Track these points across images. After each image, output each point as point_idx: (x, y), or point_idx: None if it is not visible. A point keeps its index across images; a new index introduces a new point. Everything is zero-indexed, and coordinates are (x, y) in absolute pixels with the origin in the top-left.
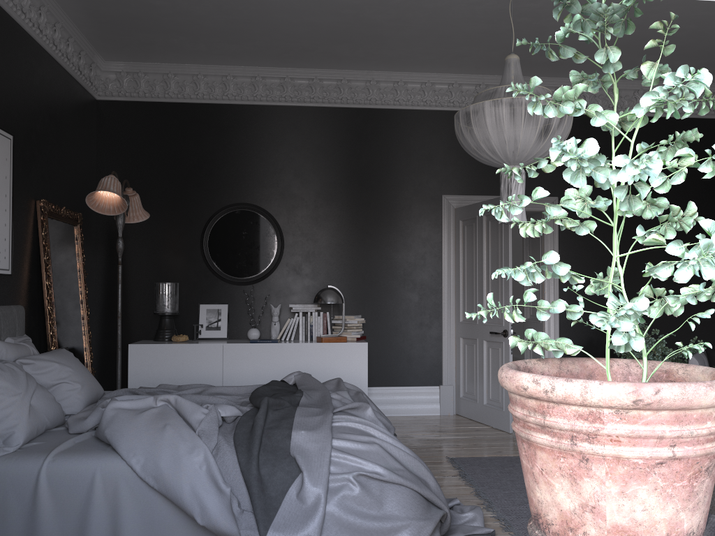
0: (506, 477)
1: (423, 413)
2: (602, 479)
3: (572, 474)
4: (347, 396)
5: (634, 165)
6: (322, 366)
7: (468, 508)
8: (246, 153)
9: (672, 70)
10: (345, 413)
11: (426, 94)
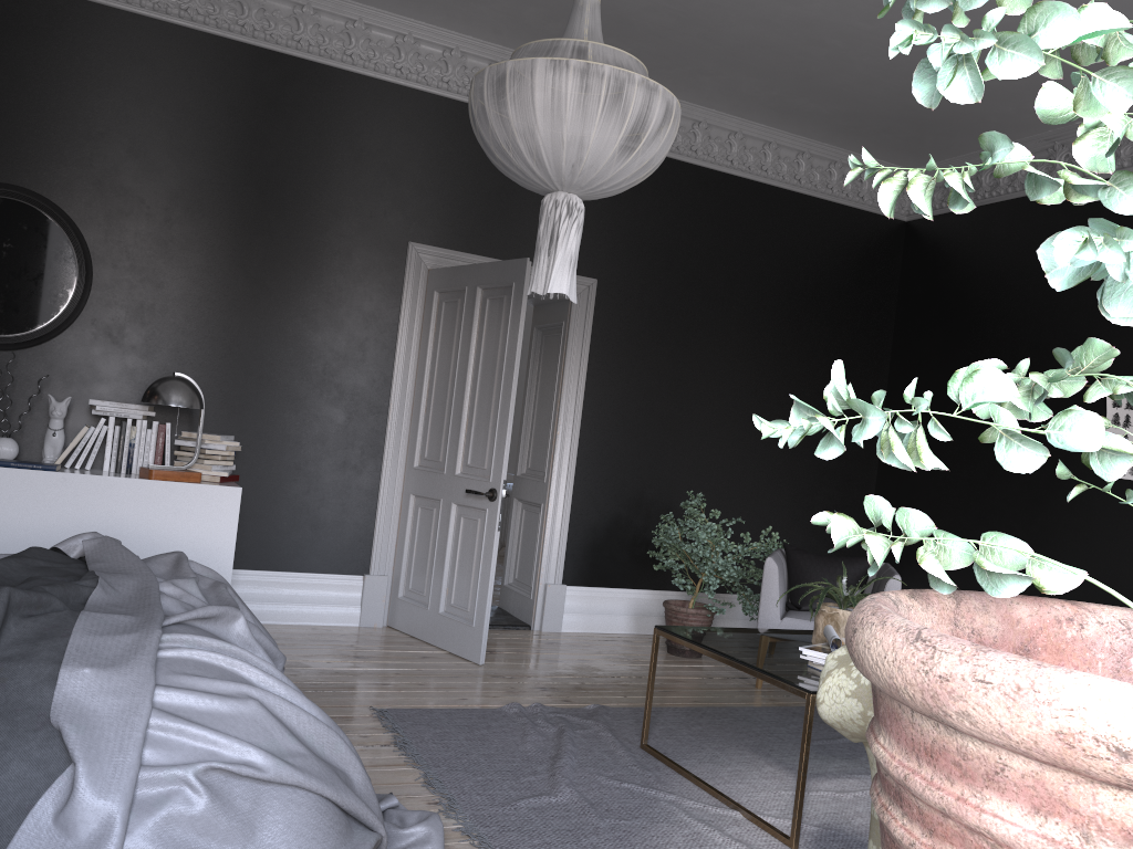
0: (478, 748)
1: (329, 622)
2: None
3: None
4: (194, 589)
5: None
6: (145, 525)
7: (416, 816)
8: (30, 87)
9: (789, 111)
10: (190, 628)
11: (404, 57)
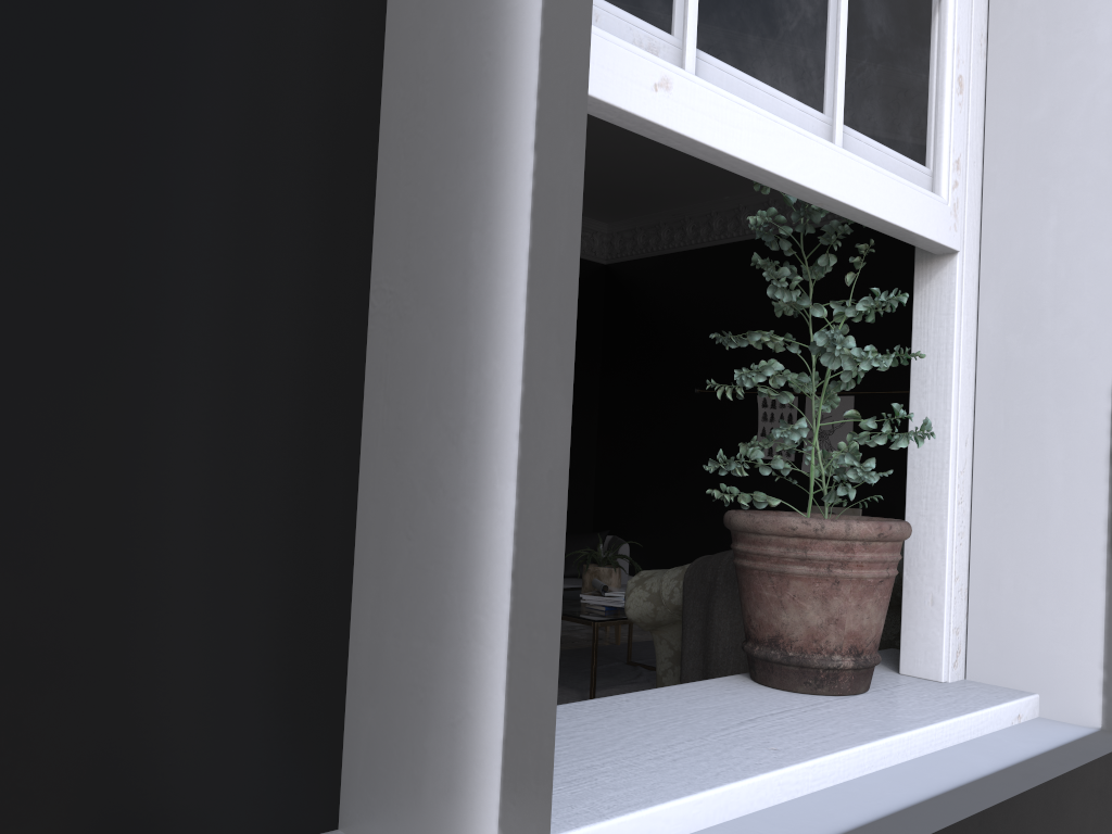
0: None
1: None
2: (847, 596)
3: (824, 595)
4: None
5: (874, 359)
6: None
7: None
8: None
9: None
10: None
11: None
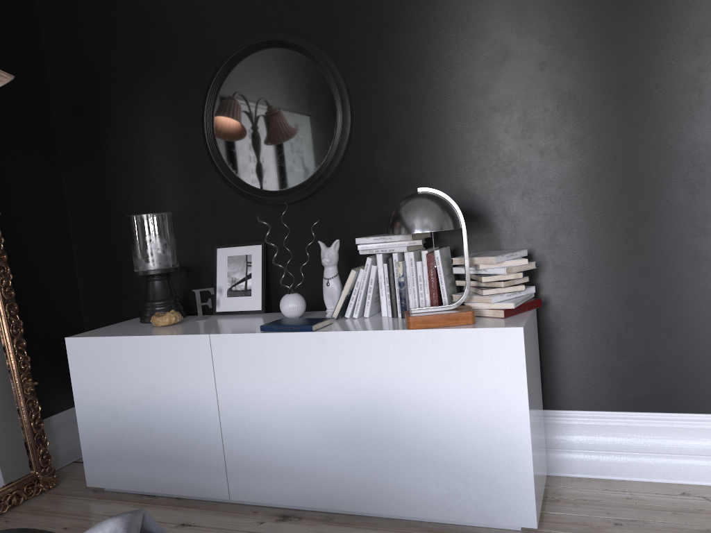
0: None
1: (709, 480)
2: None
3: None
4: None
5: None
6: (413, 386)
7: None
8: None
9: None
10: None
11: None
